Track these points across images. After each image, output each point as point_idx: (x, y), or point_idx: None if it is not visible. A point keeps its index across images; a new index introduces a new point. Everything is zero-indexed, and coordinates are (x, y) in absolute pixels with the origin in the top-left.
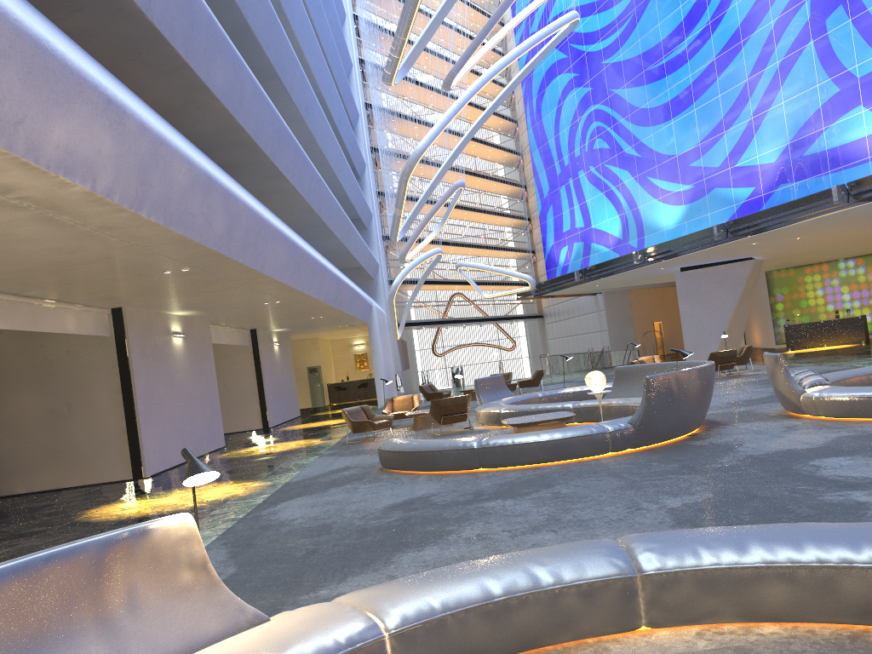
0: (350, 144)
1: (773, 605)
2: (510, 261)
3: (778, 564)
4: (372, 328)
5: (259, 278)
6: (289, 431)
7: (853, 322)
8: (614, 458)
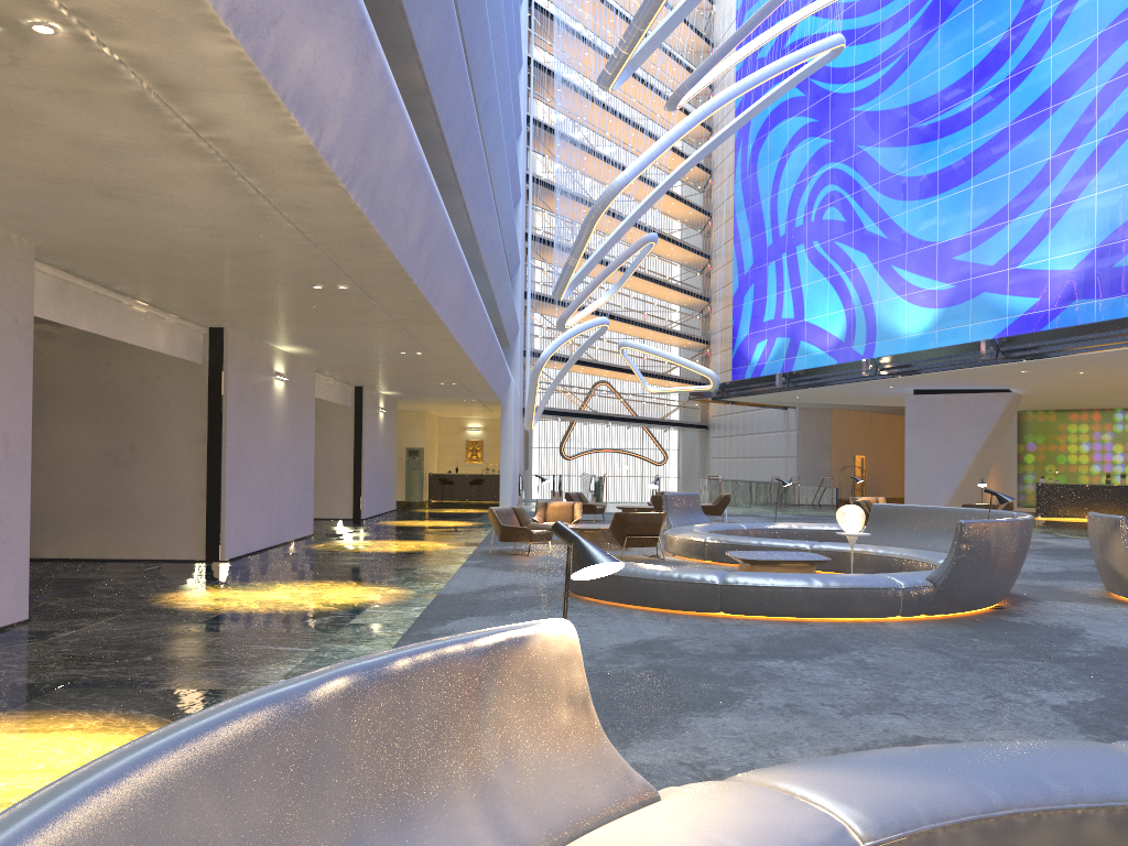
0: (510, 164)
1: None
2: (672, 350)
3: None
4: (506, 408)
5: (423, 315)
6: (392, 527)
7: (1127, 492)
8: (907, 624)
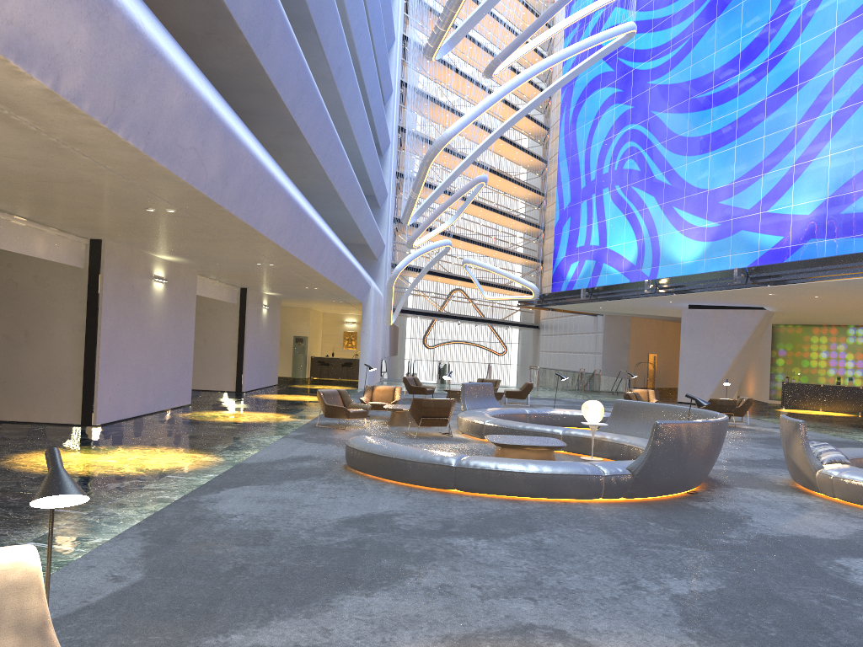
0: (378, 118)
1: None
2: (516, 266)
3: None
4: (366, 309)
5: (252, 235)
6: (261, 399)
7: (854, 391)
8: (605, 506)
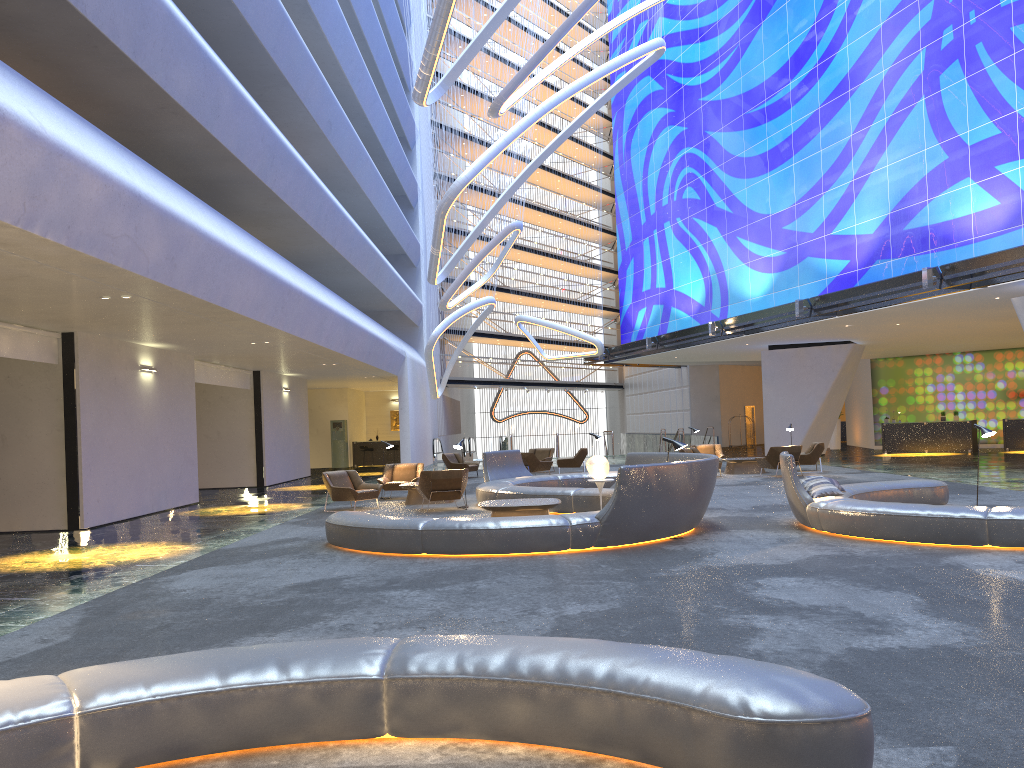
0: (399, 167)
1: (515, 724)
2: (595, 318)
3: (524, 679)
4: (403, 382)
5: (225, 313)
6: (280, 492)
7: (960, 427)
8: (571, 556)
